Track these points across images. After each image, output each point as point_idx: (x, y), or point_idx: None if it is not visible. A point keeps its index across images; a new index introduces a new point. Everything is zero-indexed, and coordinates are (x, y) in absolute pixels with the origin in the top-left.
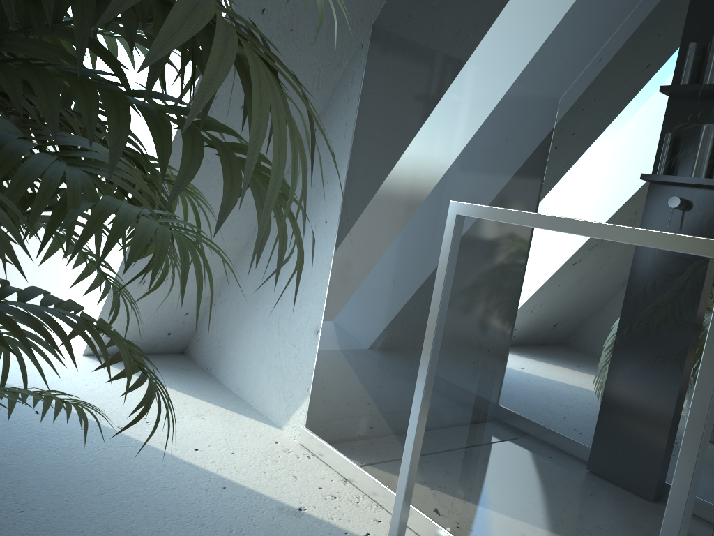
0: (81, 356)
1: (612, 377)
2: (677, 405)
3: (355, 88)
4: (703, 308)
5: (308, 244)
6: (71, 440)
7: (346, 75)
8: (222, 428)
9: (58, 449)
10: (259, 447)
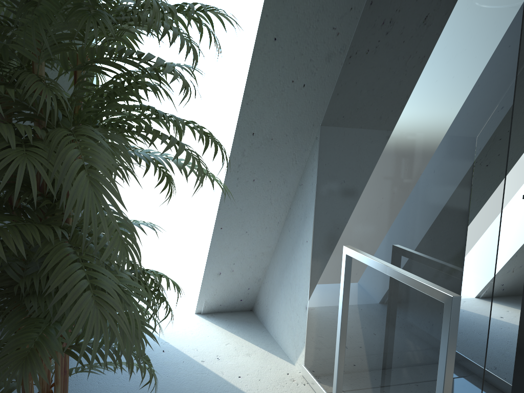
0: (194, 314)
1: (427, 358)
2: (455, 380)
3: (314, 163)
4: (462, 322)
5: (300, 253)
6: (176, 368)
7: (310, 154)
8: (258, 363)
9: (168, 374)
10: (276, 376)
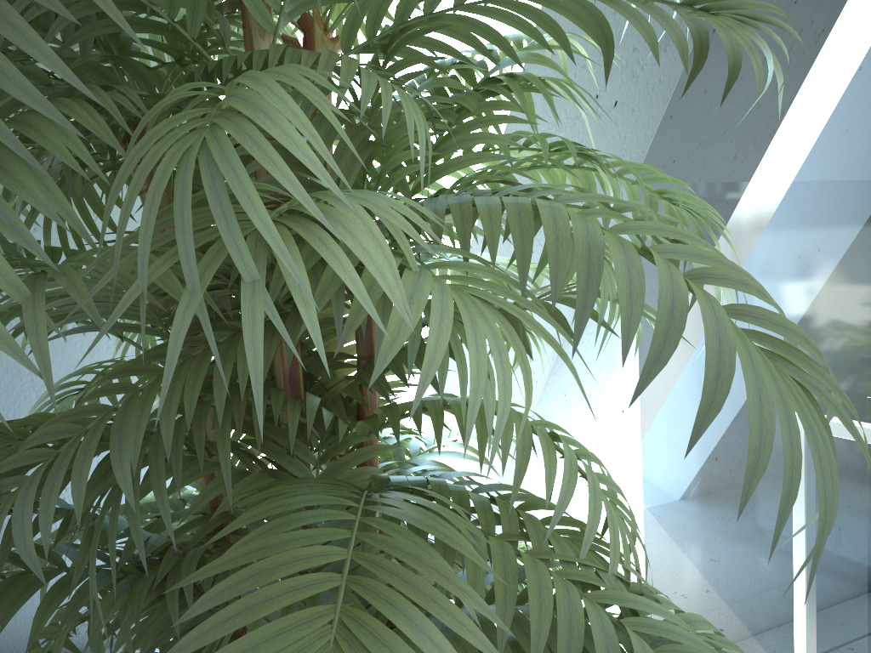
0: None
1: None
2: None
3: None
4: None
5: (605, 436)
6: None
7: None
8: None
9: None
10: None
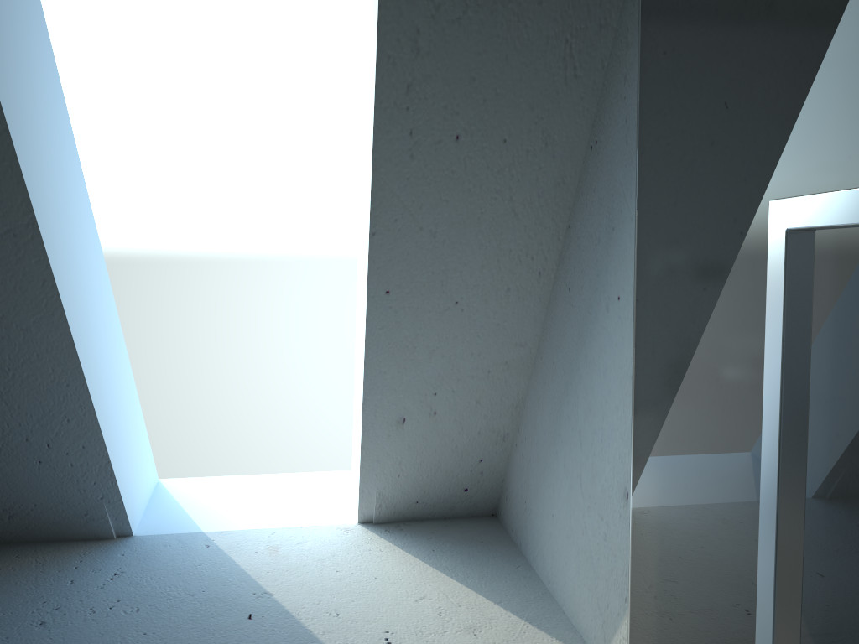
0: (355, 525)
1: None
2: None
3: (631, 53)
4: None
5: (601, 341)
6: None
7: (617, 38)
8: None
9: None
10: None
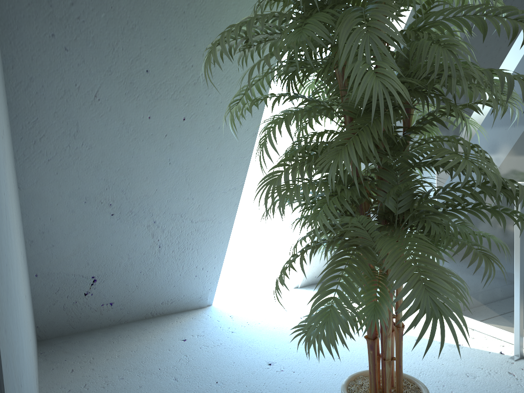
0: (293, 289)
1: None
2: None
3: None
4: None
5: None
6: None
7: None
8: None
9: None
10: None
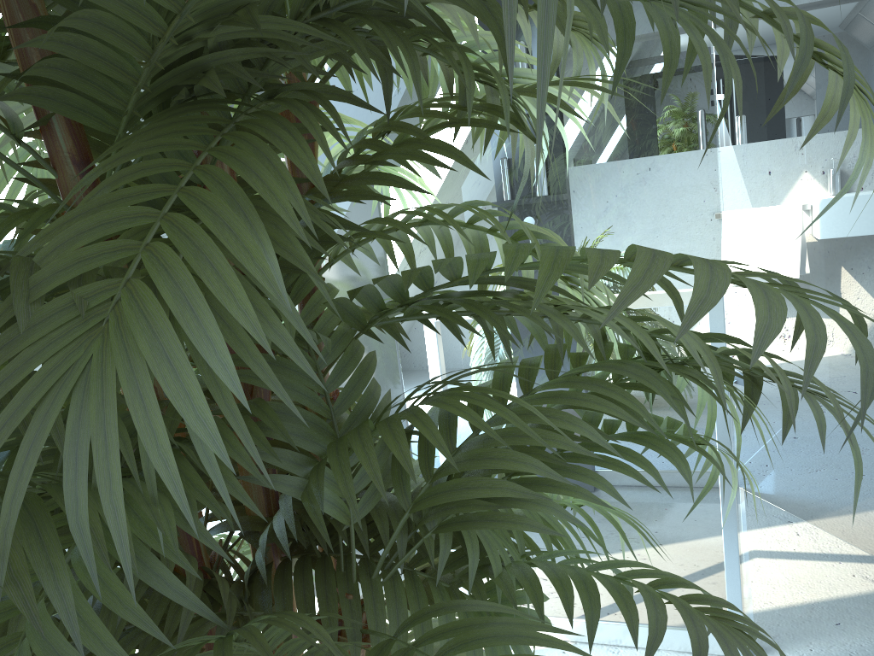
0: None
1: None
2: (682, 419)
3: None
4: None
5: None
6: None
7: None
8: None
9: None
10: None
